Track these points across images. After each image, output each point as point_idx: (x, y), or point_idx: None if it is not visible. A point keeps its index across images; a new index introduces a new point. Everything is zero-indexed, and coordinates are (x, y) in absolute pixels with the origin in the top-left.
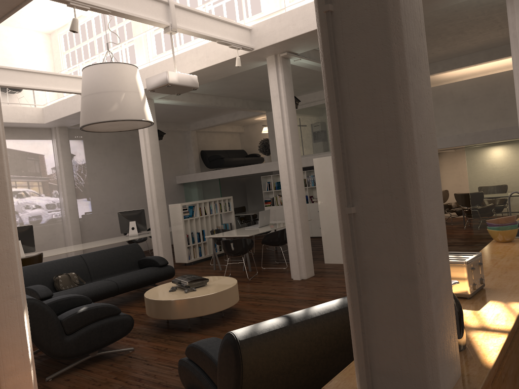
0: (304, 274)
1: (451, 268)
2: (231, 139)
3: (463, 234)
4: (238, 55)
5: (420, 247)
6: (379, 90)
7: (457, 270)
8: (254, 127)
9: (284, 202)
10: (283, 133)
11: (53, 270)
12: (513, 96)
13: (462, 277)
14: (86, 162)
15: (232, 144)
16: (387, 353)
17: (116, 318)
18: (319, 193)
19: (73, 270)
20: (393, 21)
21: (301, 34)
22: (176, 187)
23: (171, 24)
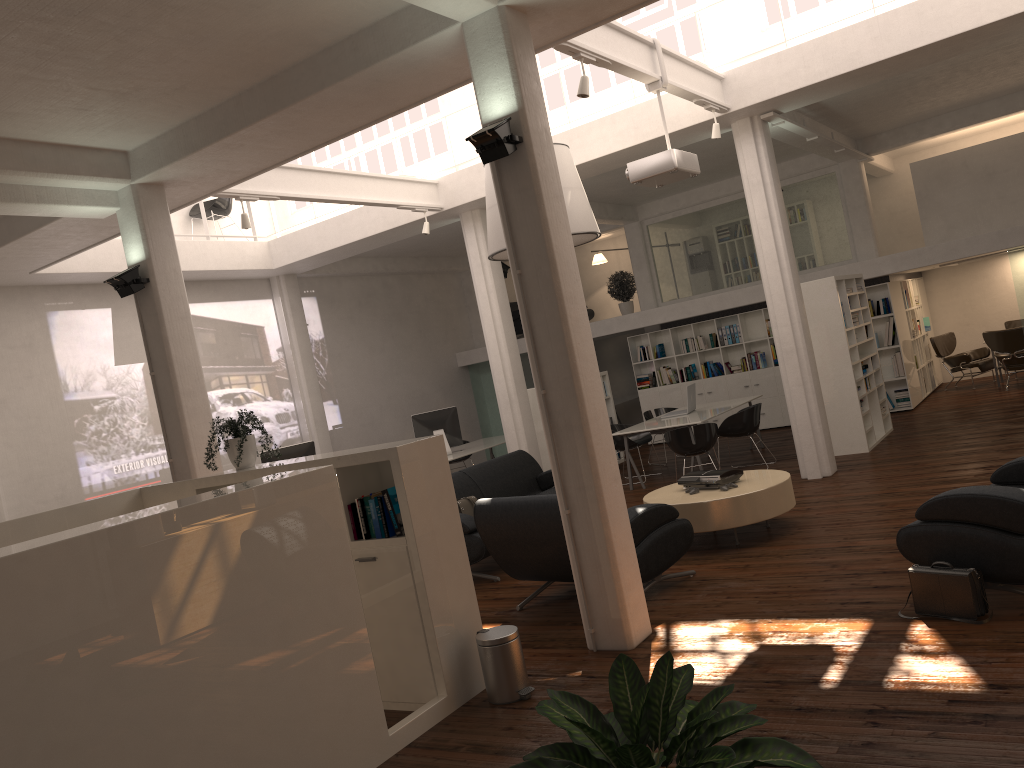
0: (827, 468)
1: None
2: None
3: (1015, 396)
4: (700, 122)
5: None
6: None
7: None
8: None
9: (780, 355)
10: (774, 242)
11: None
12: None
13: None
14: (324, 336)
15: None
16: None
17: (676, 523)
18: None
19: (465, 494)
20: None
21: (822, 80)
22: (458, 373)
23: (660, 76)
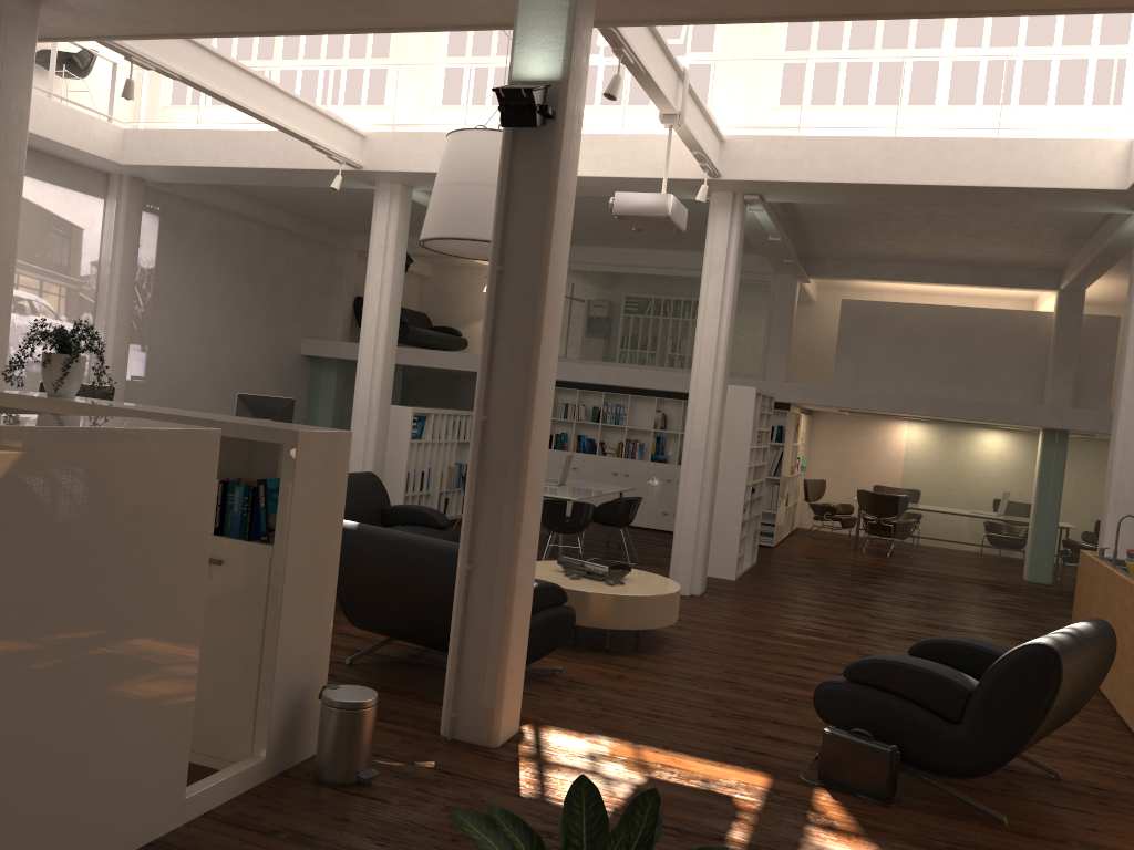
0: (697, 587)
1: None
2: (405, 285)
3: (872, 561)
4: (685, 178)
5: None
6: None
7: None
8: (457, 274)
9: (686, 453)
10: (717, 332)
11: None
12: (989, 352)
13: None
14: (156, 266)
15: (405, 297)
16: None
17: (562, 610)
18: None
19: None
20: None
21: (823, 182)
22: (298, 362)
23: (679, 111)
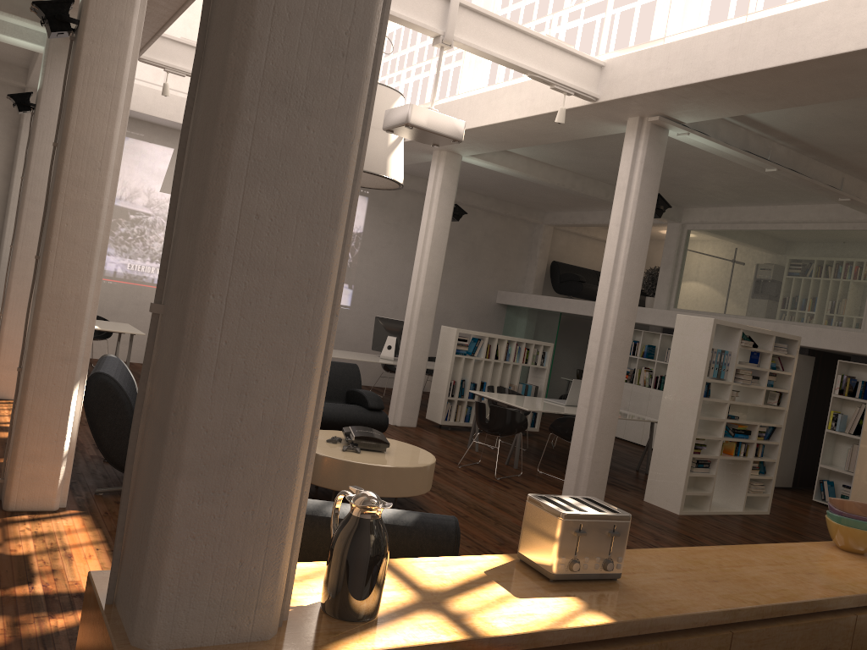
0: None
1: (544, 517)
2: None
3: None
4: (574, 106)
5: (185, 389)
6: (208, 127)
7: (549, 523)
8: (659, 246)
9: (585, 369)
10: (615, 253)
11: None
12: None
13: (551, 539)
14: (363, 231)
15: None
16: (132, 544)
17: None
18: (669, 376)
19: None
20: (240, 17)
21: (675, 86)
22: (493, 308)
23: (444, 32)
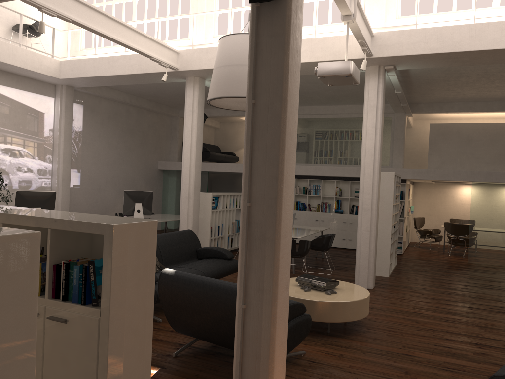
0: (371, 284)
1: None
2: (207, 132)
3: (456, 260)
4: (352, 58)
5: None
6: None
7: None
8: (232, 126)
9: (360, 210)
10: (374, 143)
11: None
12: None
13: None
14: (82, 129)
15: (208, 138)
16: None
17: (303, 317)
18: None
19: None
20: None
21: (433, 53)
22: (157, 173)
23: (352, 13)
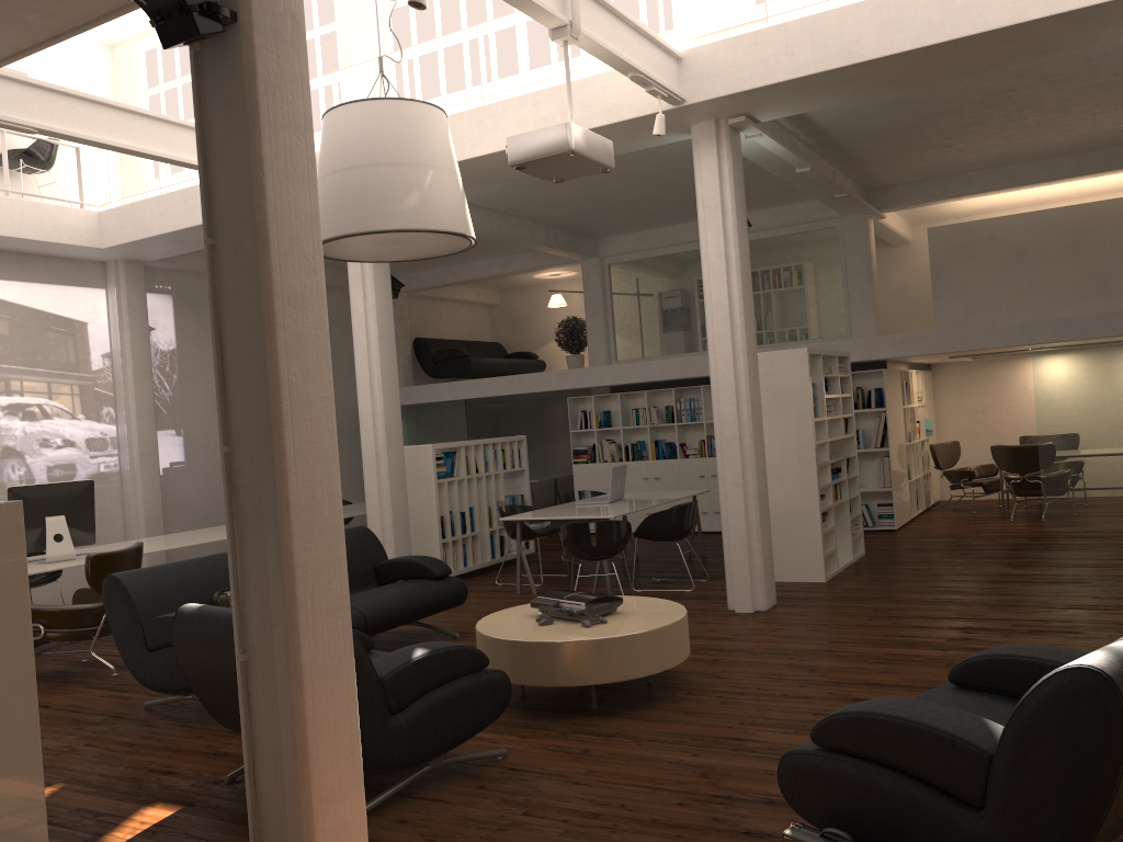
0: (761, 600)
1: None
2: (472, 317)
3: (1020, 529)
4: (645, 114)
5: None
6: None
7: None
8: (523, 295)
9: (719, 441)
10: (727, 290)
11: (209, 579)
12: (1122, 252)
13: None
14: (177, 346)
15: (475, 329)
16: None
17: (481, 677)
18: (765, 428)
19: None
20: None
21: (807, 75)
22: None
23: (570, 20)
